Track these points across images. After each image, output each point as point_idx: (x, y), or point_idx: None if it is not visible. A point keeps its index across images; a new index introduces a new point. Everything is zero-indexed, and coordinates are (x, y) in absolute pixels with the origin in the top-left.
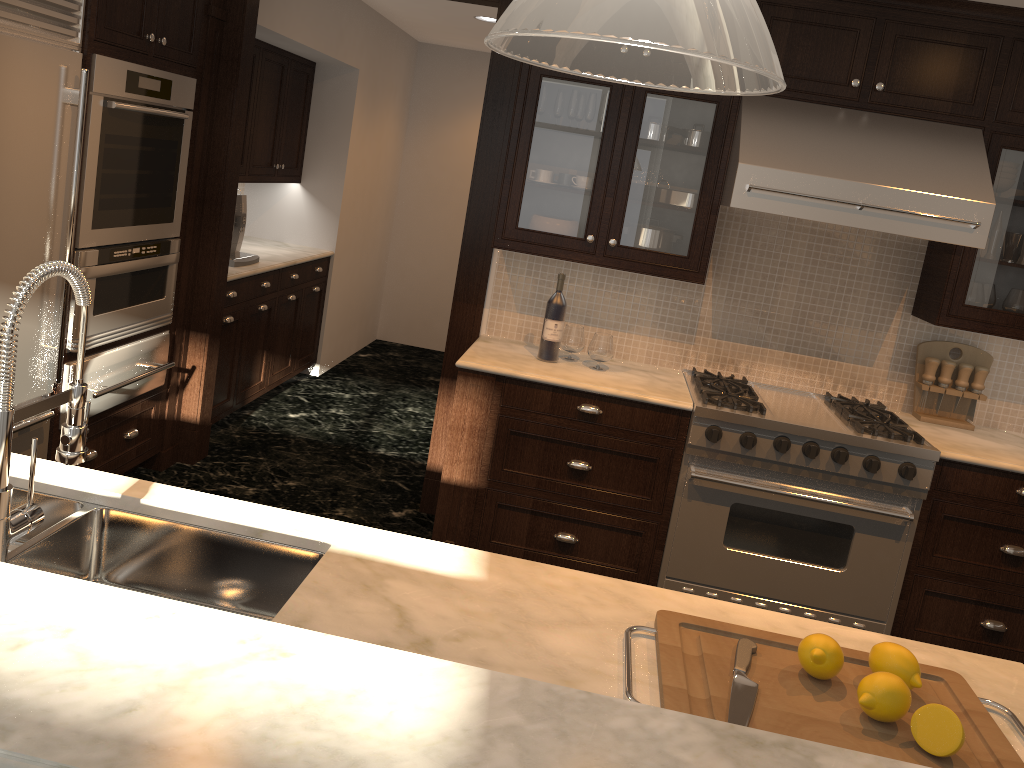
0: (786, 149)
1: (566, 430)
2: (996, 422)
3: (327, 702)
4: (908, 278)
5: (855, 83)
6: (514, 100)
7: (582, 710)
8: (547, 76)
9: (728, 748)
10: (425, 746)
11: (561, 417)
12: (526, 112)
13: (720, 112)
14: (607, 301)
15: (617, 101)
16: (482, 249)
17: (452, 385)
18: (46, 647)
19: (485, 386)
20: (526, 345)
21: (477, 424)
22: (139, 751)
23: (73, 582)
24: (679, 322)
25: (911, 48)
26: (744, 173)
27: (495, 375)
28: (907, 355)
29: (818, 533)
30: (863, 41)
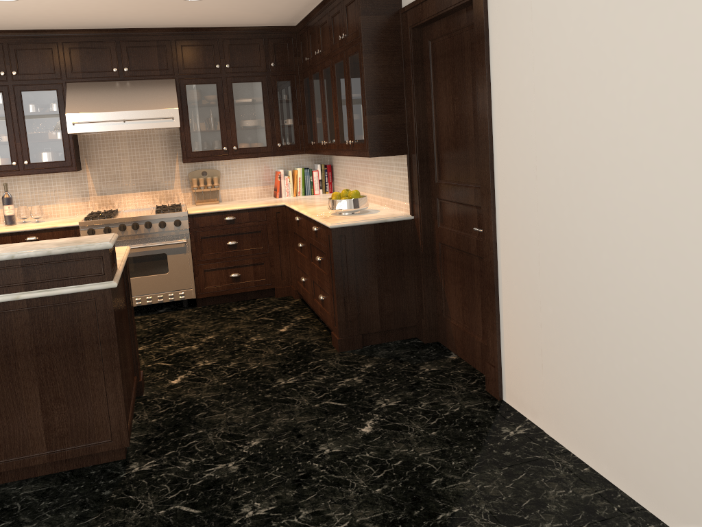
0: (87, 104)
1: None
2: (232, 198)
3: None
4: (176, 147)
5: (115, 70)
6: None
7: None
8: None
9: None
10: None
11: None
12: None
13: (59, 93)
14: (40, 192)
15: (7, 98)
16: None
17: None
18: None
19: None
20: (3, 223)
21: None
22: None
23: None
24: (79, 192)
25: (135, 51)
26: (69, 118)
27: None
28: (187, 180)
29: (153, 261)
30: (113, 51)
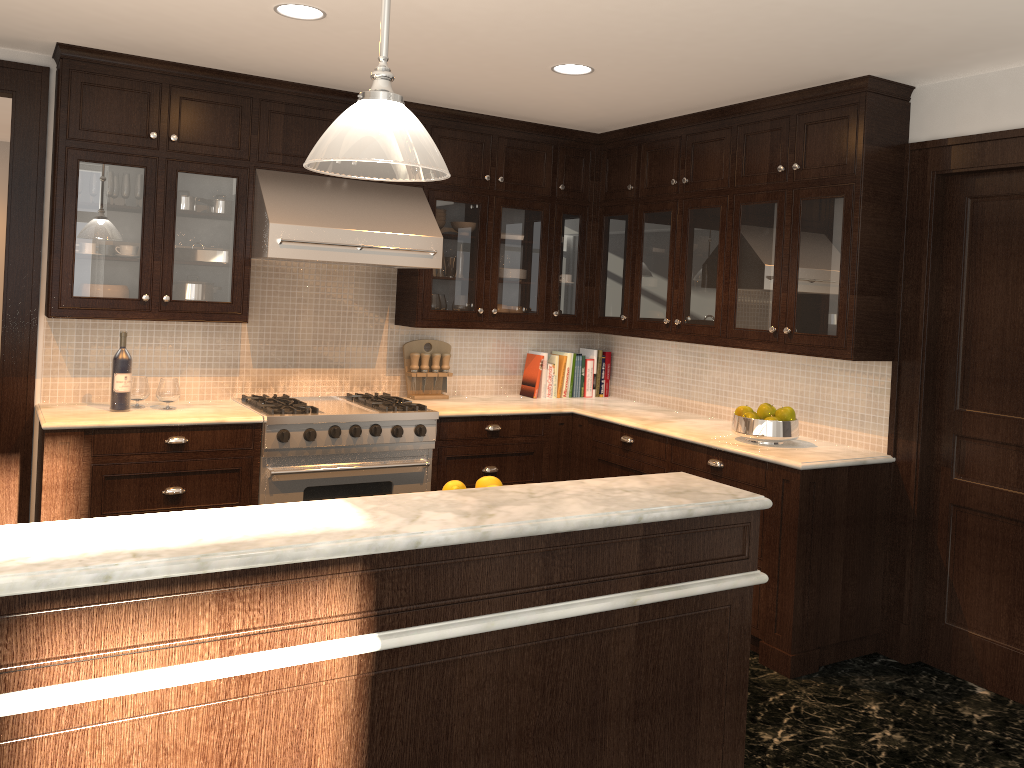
0: (301, 210)
1: (158, 463)
2: (459, 391)
3: (286, 519)
4: (389, 298)
5: None
6: (42, 182)
7: (397, 498)
8: (84, 160)
9: (465, 494)
10: (348, 518)
11: (152, 453)
12: (68, 193)
13: (241, 184)
14: (158, 352)
15: (153, 179)
16: (27, 323)
17: (11, 459)
18: (113, 537)
19: (75, 441)
20: (88, 404)
21: (71, 478)
22: (229, 545)
23: (72, 521)
24: (224, 359)
25: None
26: (275, 230)
27: (84, 429)
28: (397, 354)
29: (369, 493)
30: None
